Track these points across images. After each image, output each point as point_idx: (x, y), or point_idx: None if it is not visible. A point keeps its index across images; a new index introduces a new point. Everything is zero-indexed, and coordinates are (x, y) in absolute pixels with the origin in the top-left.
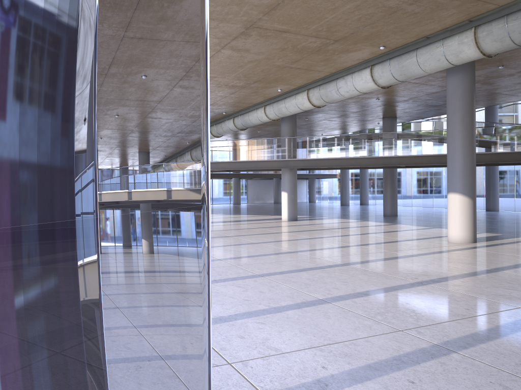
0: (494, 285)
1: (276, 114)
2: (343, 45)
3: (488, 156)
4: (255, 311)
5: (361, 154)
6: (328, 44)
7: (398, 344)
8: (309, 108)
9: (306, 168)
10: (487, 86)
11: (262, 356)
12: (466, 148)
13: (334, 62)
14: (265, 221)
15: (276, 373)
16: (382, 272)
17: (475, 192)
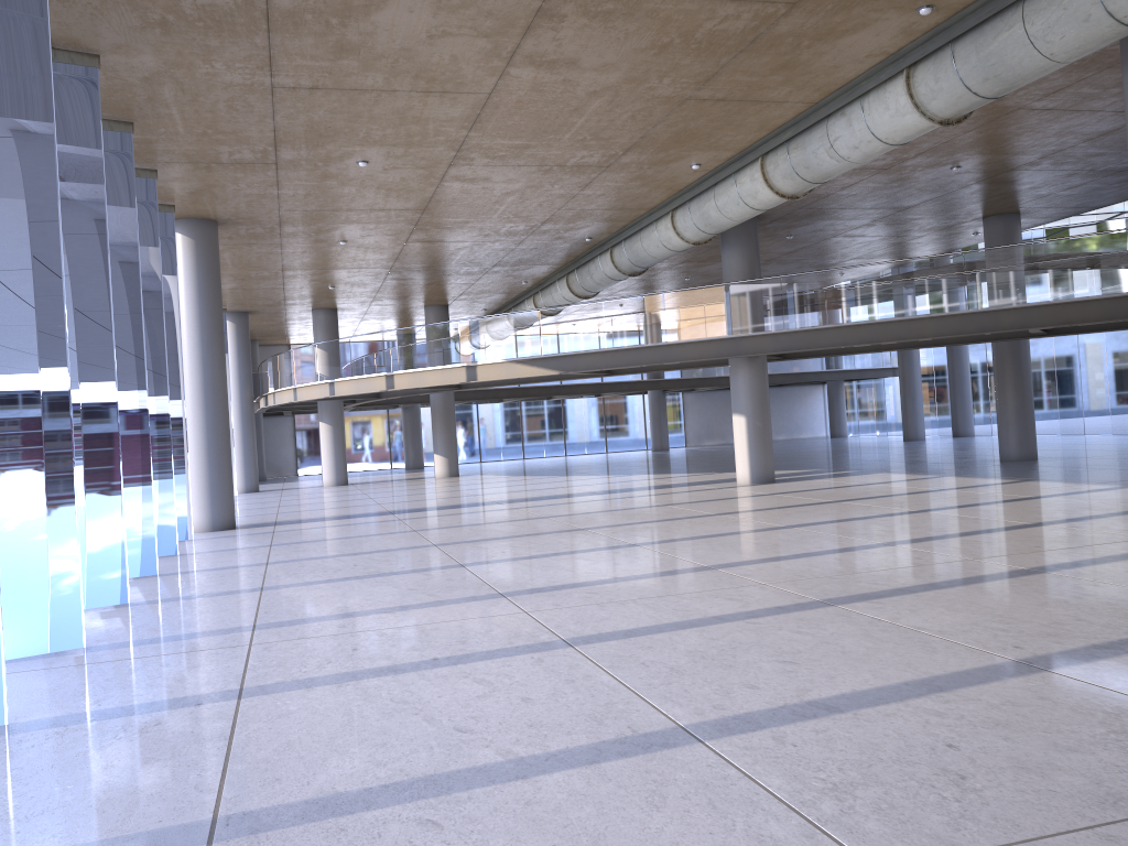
0: None
1: (698, 227)
2: (817, 16)
3: None
4: (453, 774)
5: (921, 308)
6: (776, 19)
7: None
8: (772, 204)
9: (792, 356)
10: None
11: None
12: None
13: (807, 72)
14: (697, 486)
15: None
16: (922, 627)
17: None
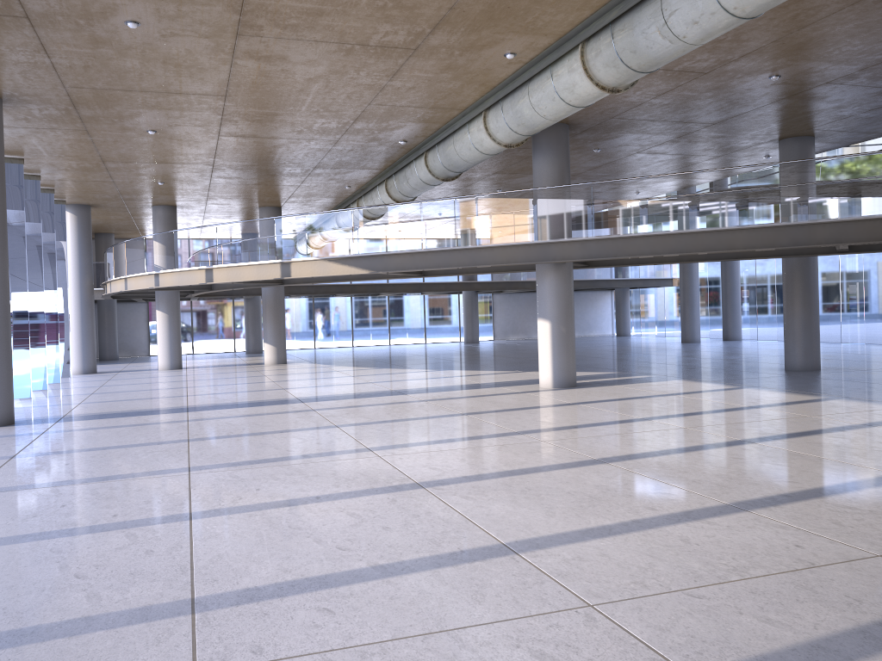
0: None
1: (510, 127)
2: None
3: None
4: None
5: (733, 219)
6: None
7: None
8: (590, 100)
9: (596, 264)
10: None
11: None
12: None
13: None
14: (500, 388)
15: None
16: None
17: None
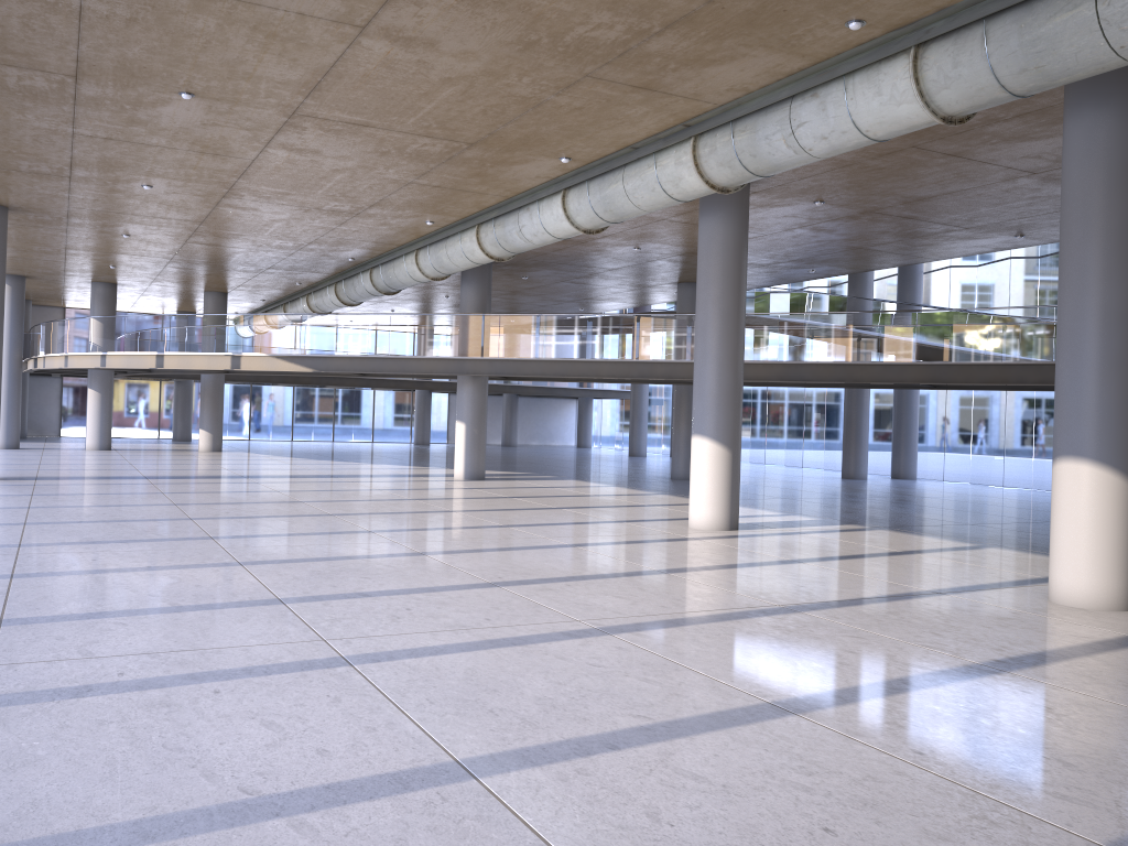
0: (610, 591)
1: (434, 267)
2: (491, 152)
3: (829, 369)
4: (140, 609)
5: (601, 353)
6: (462, 150)
7: (284, 654)
8: (486, 261)
9: (513, 377)
10: (827, 234)
11: (52, 660)
12: (723, 353)
13: (496, 180)
14: (420, 478)
15: (39, 677)
16: (462, 567)
17: (737, 436)
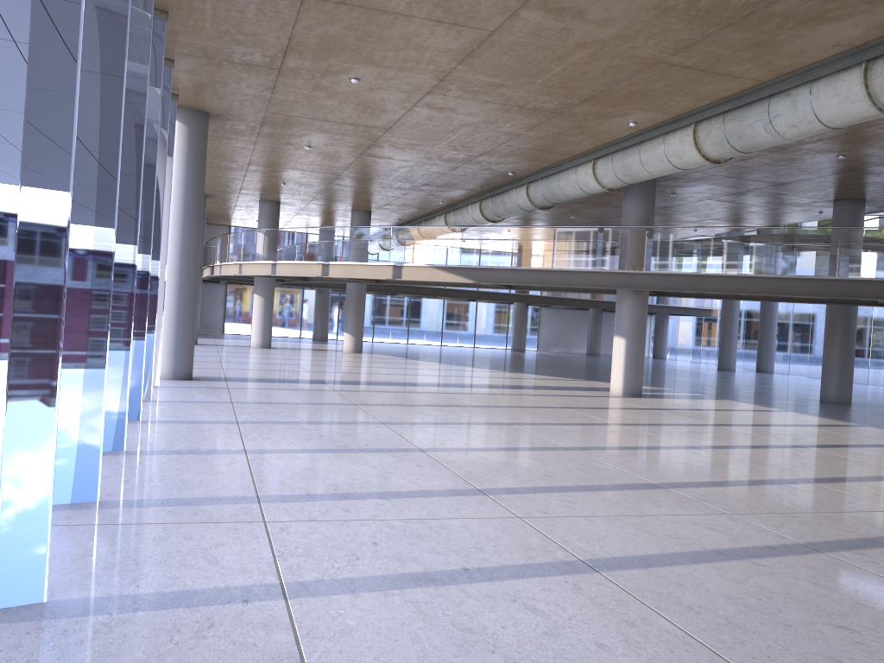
0: None
1: (617, 176)
2: (815, 0)
3: None
4: None
5: (795, 270)
6: None
7: None
8: (694, 165)
9: (665, 293)
10: None
11: None
12: None
13: (774, 52)
14: (577, 392)
15: None
16: None
17: None
